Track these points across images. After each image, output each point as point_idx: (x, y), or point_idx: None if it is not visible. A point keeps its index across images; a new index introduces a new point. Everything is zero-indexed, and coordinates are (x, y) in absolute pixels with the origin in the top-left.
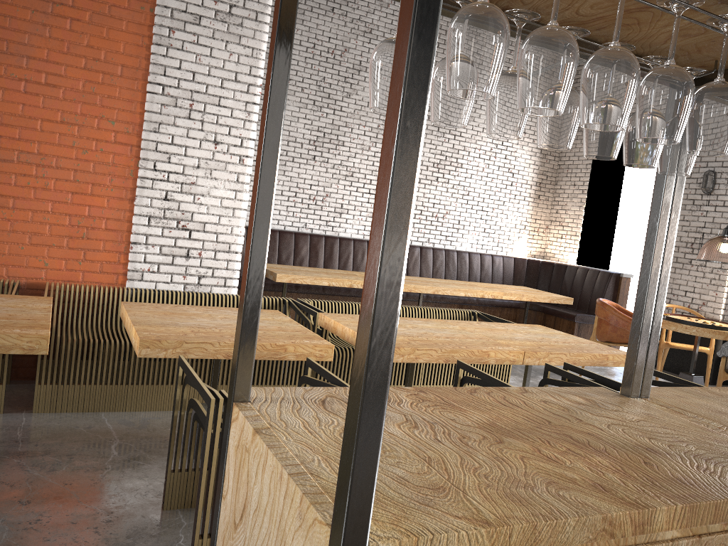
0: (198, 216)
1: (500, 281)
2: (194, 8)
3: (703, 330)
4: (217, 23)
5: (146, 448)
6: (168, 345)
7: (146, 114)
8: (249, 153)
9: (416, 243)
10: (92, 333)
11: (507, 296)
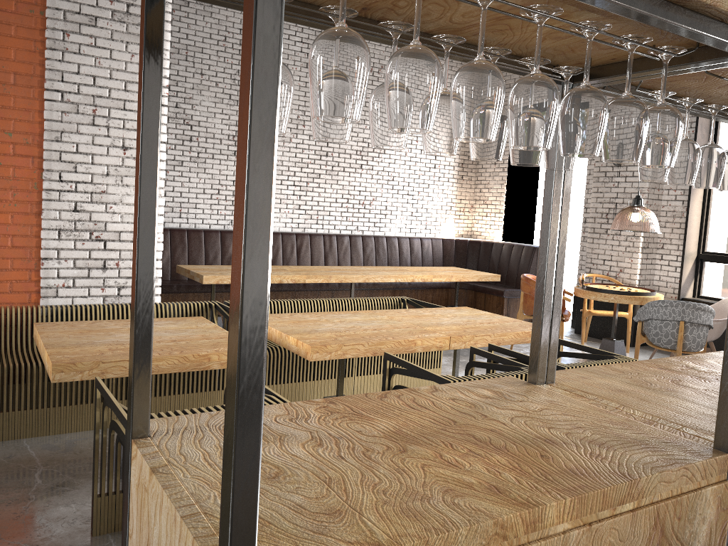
0: (112, 225)
1: (431, 263)
2: (88, 9)
3: (620, 297)
4: (115, 24)
5: (73, 473)
6: (83, 367)
7: (45, 123)
8: (161, 157)
9: (346, 232)
10: (7, 356)
11: (437, 278)
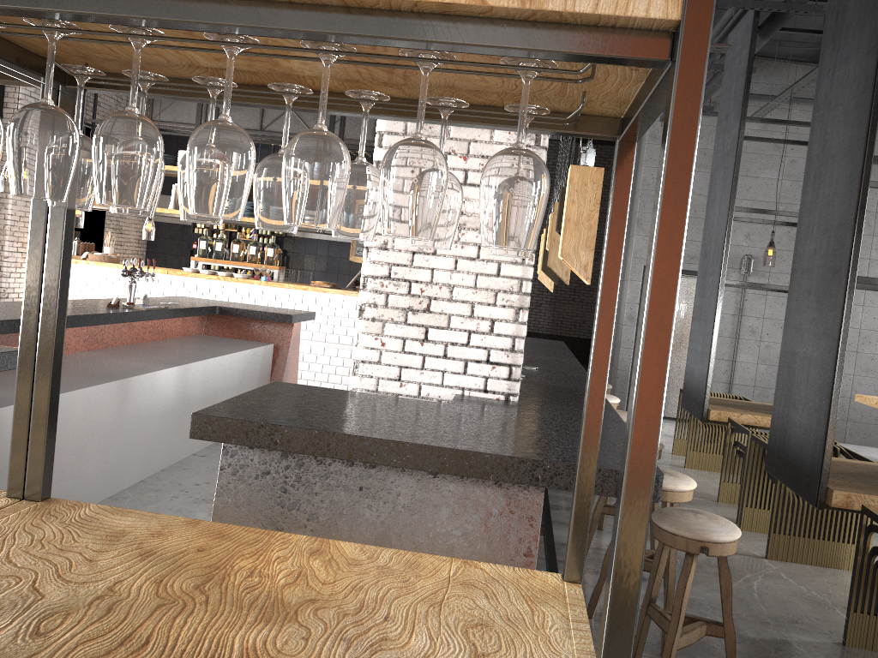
0: None
1: None
2: None
3: None
4: None
5: None
6: None
7: None
8: None
9: None
10: None
11: None
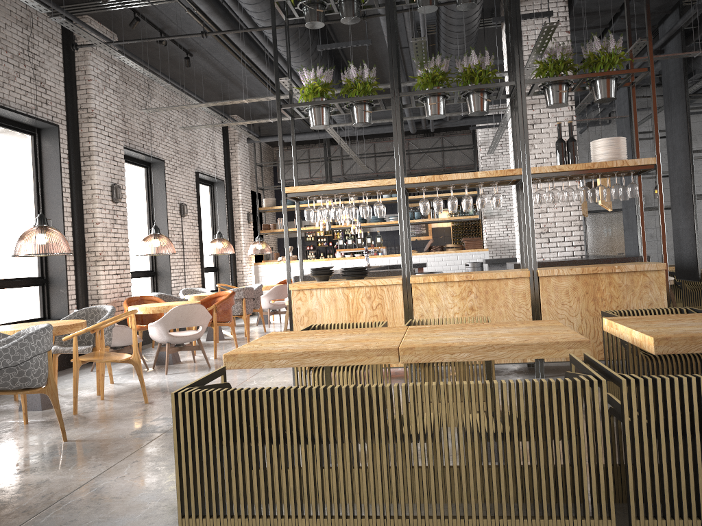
0: None
1: None
2: None
3: None
4: None
5: None
6: None
7: None
8: None
9: None
10: None
11: None
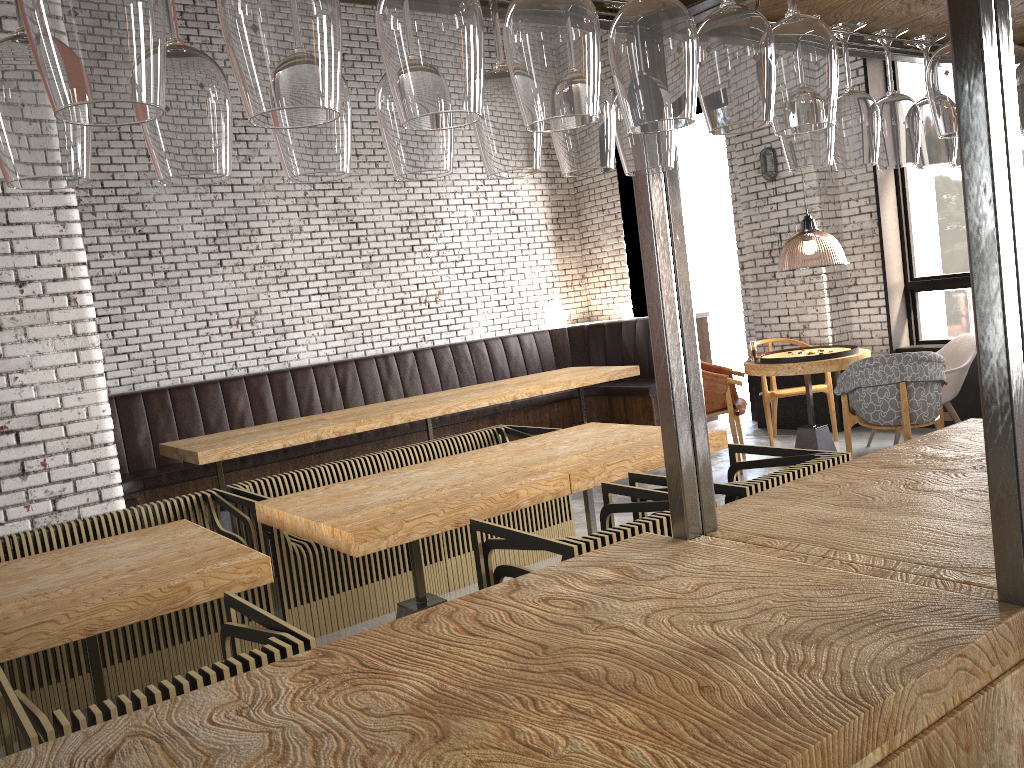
0: (24, 405)
1: (539, 367)
2: None
3: (810, 364)
4: None
5: None
6: None
7: None
8: (82, 287)
9: (408, 346)
10: None
11: (549, 388)
